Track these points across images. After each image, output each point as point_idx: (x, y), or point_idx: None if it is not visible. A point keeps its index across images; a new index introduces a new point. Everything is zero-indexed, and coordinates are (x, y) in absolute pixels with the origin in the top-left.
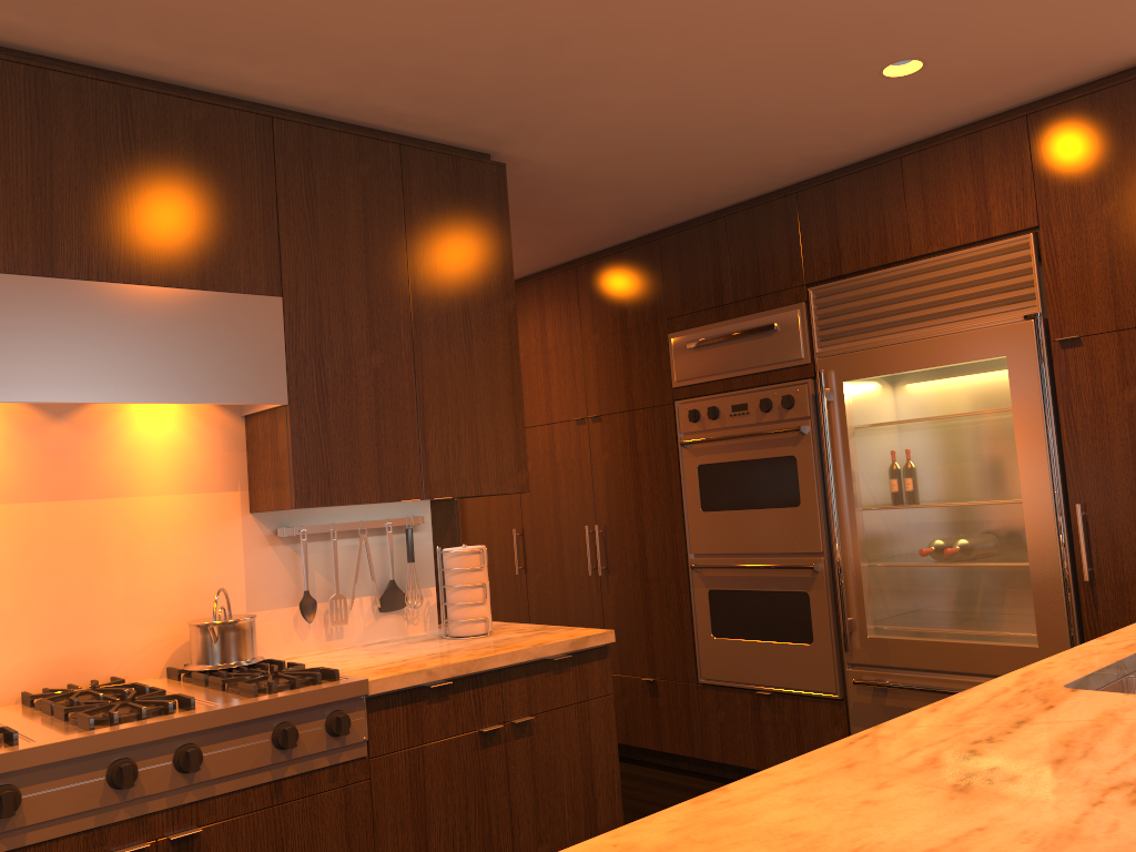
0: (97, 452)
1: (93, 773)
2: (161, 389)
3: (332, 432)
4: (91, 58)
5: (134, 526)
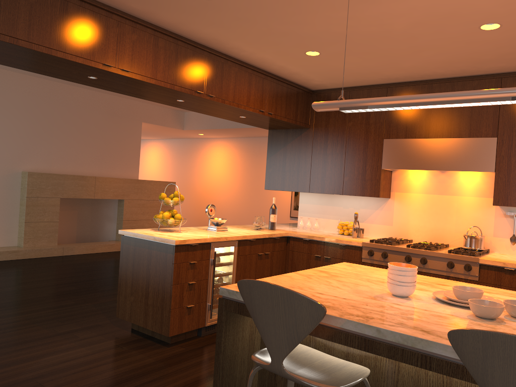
0: (451, 182)
1: (402, 256)
2: (452, 167)
3: (510, 181)
4: (443, 77)
5: (460, 204)
